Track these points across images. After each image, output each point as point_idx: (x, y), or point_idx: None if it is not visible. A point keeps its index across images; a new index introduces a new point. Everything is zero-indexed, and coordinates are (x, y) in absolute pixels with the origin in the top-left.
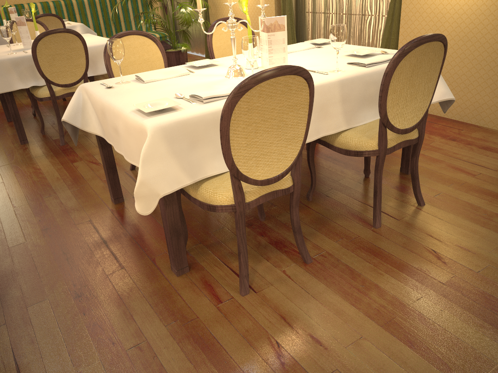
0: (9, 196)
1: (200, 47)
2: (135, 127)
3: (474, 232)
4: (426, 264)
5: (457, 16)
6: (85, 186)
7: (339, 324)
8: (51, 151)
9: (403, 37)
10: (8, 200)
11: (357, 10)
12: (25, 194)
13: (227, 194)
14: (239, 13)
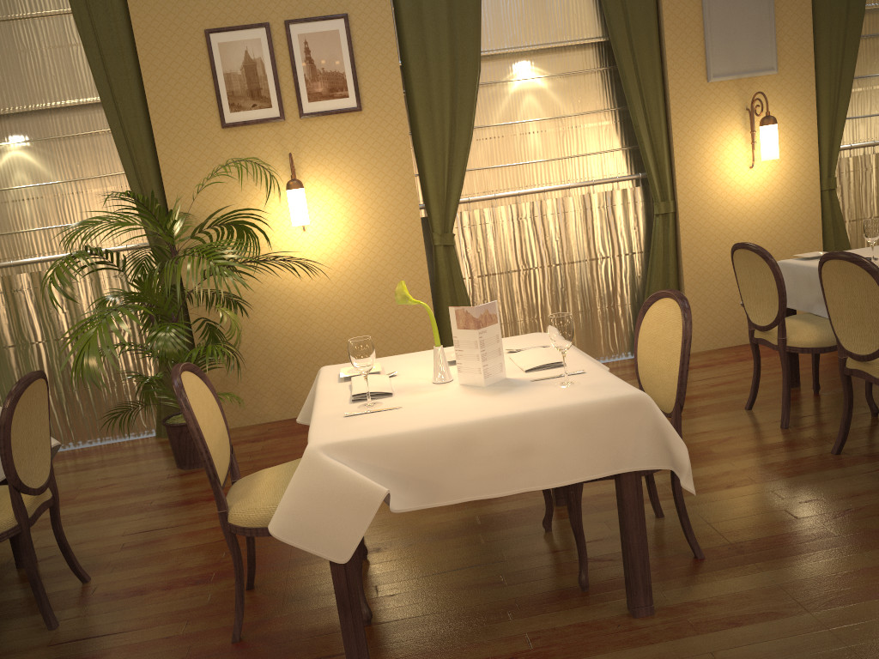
0: None
1: (106, 424)
2: None
3: None
4: None
5: (751, 232)
6: None
7: None
8: (738, 566)
9: (690, 268)
10: None
11: (581, 255)
12: None
13: None
14: (315, 308)
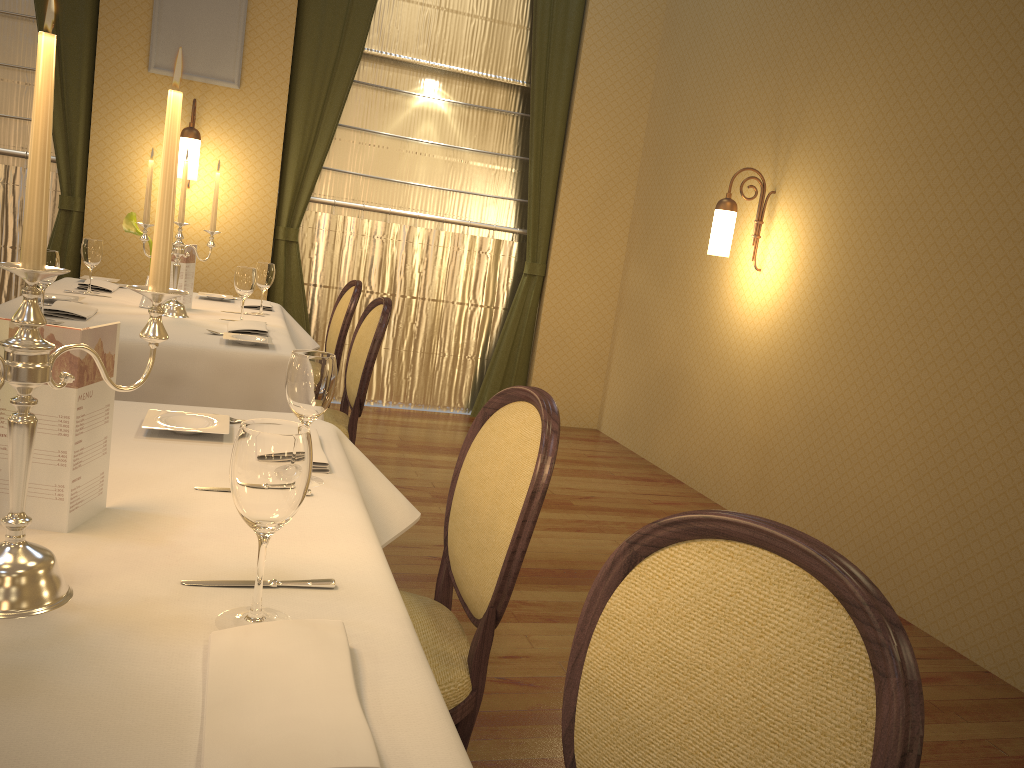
0: None
1: None
2: (259, 362)
3: (388, 469)
4: (404, 492)
5: None
6: None
7: (435, 535)
8: None
9: None
10: None
11: None
12: None
13: (341, 429)
14: None
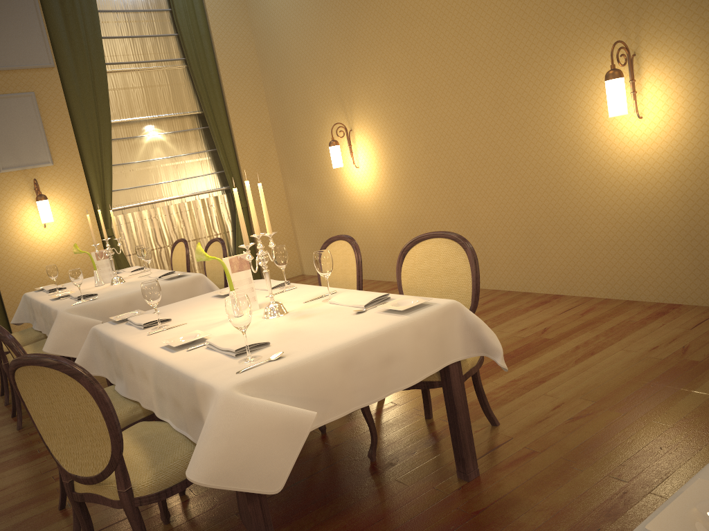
0: (7, 475)
1: None
2: (187, 282)
3: None
4: None
5: None
6: (36, 439)
7: None
8: None
9: (9, 299)
10: (22, 471)
11: None
12: (16, 466)
13: None
14: None
